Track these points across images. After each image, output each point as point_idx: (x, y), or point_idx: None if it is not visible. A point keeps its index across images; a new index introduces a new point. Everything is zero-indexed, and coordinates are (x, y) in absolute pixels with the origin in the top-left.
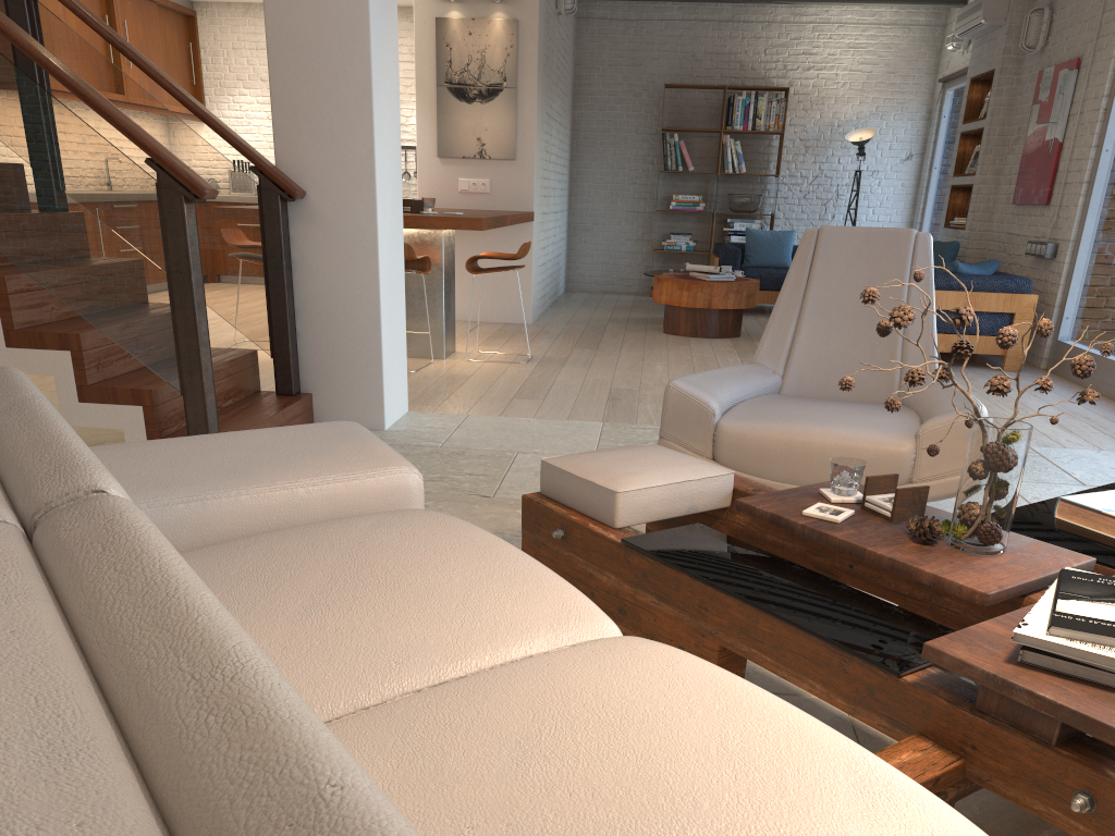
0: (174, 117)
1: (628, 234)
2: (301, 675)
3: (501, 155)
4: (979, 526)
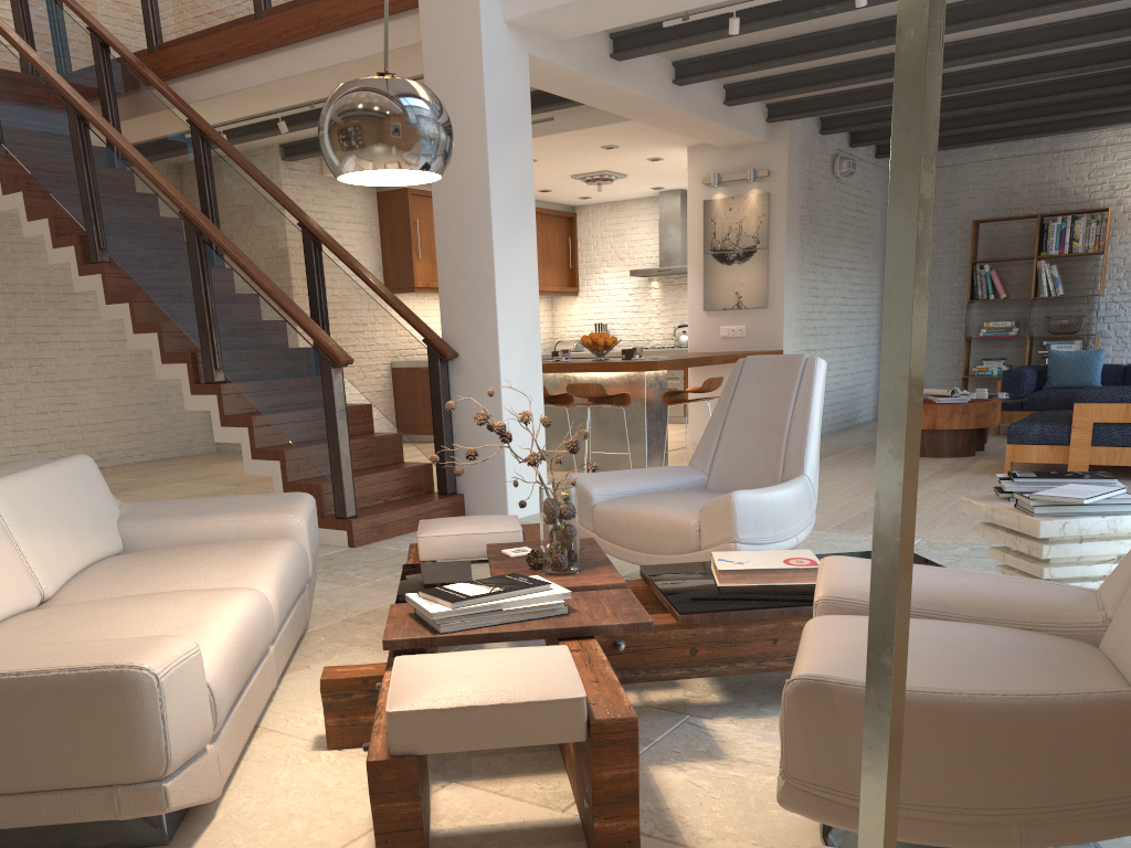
0: (385, 311)
1: (943, 362)
2: (94, 588)
3: (754, 304)
4: (544, 555)
